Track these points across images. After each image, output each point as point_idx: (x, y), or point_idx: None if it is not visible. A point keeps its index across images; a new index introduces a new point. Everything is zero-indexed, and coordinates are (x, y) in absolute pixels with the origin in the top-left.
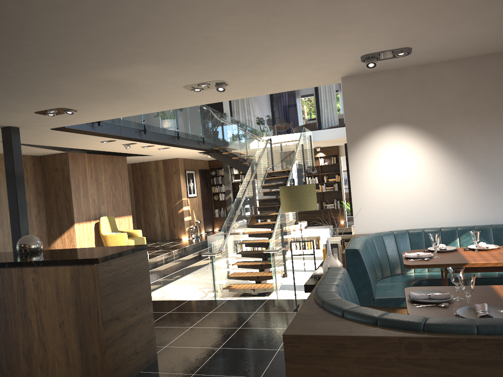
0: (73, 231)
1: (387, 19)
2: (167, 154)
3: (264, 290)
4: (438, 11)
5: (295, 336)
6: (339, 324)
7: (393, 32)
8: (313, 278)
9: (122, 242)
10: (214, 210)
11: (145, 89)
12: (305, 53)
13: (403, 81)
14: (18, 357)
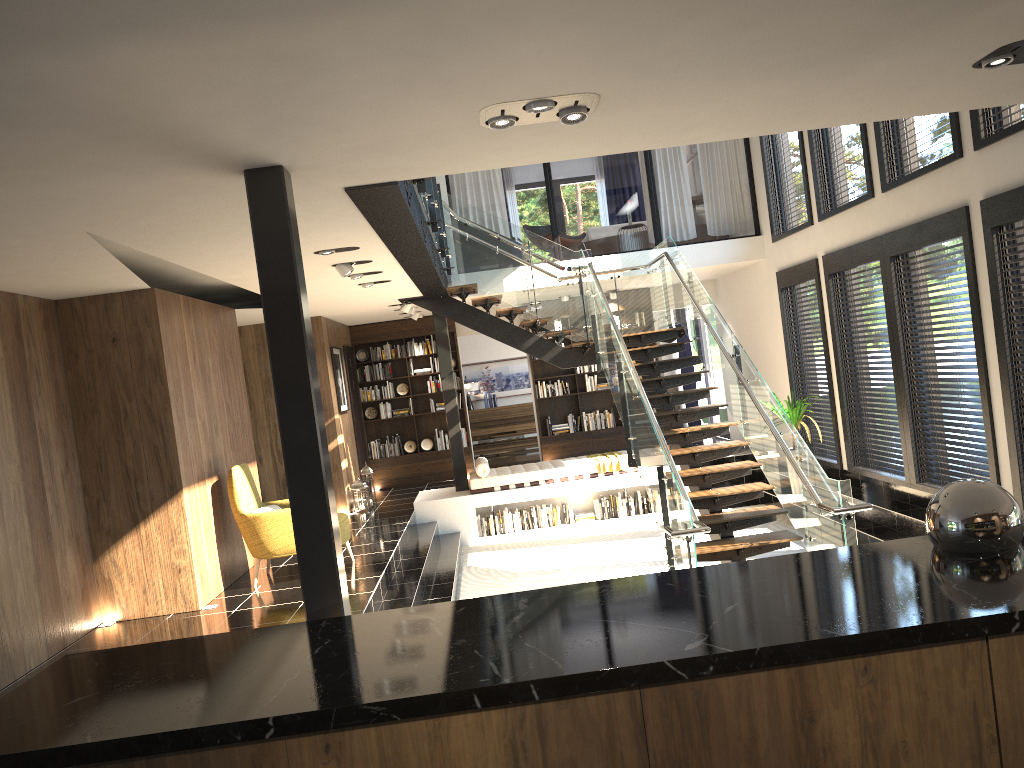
0: (180, 511)
1: None
2: (325, 305)
3: None
4: None
5: None
6: None
7: None
8: None
9: None
10: (369, 444)
11: (938, 38)
12: None
13: None
14: None
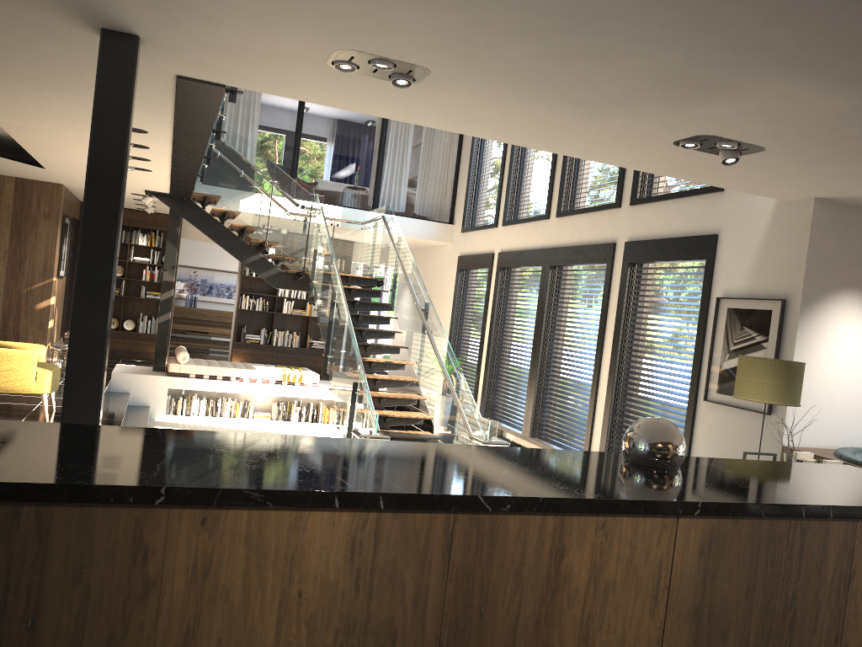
0: None
1: None
2: (75, 175)
3: None
4: None
5: None
6: None
7: None
8: None
9: (22, 372)
10: None
11: (667, 115)
12: None
13: None
14: None
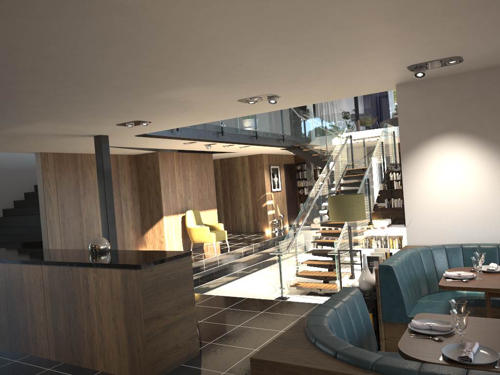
0: (162, 223)
1: (417, 36)
2: (250, 151)
3: (330, 291)
4: (472, 25)
5: (259, 360)
6: (304, 353)
7: (430, 46)
8: None
9: (204, 235)
10: (299, 204)
11: (203, 104)
12: (344, 69)
13: (462, 87)
14: (83, 341)
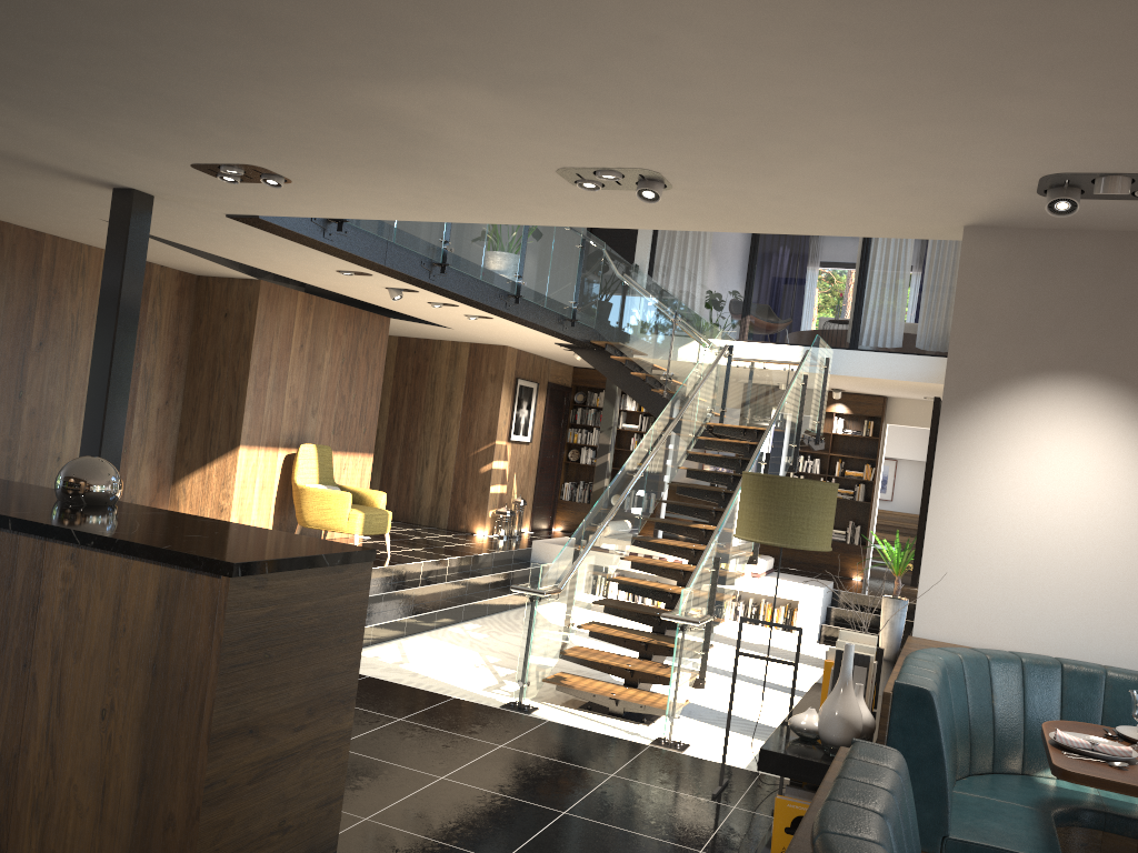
0: (234, 463)
1: None
2: (483, 333)
3: (640, 708)
4: None
5: None
6: None
7: None
8: (786, 734)
9: (337, 512)
10: (563, 484)
11: (462, 156)
12: (897, 139)
13: (1132, 268)
14: None
